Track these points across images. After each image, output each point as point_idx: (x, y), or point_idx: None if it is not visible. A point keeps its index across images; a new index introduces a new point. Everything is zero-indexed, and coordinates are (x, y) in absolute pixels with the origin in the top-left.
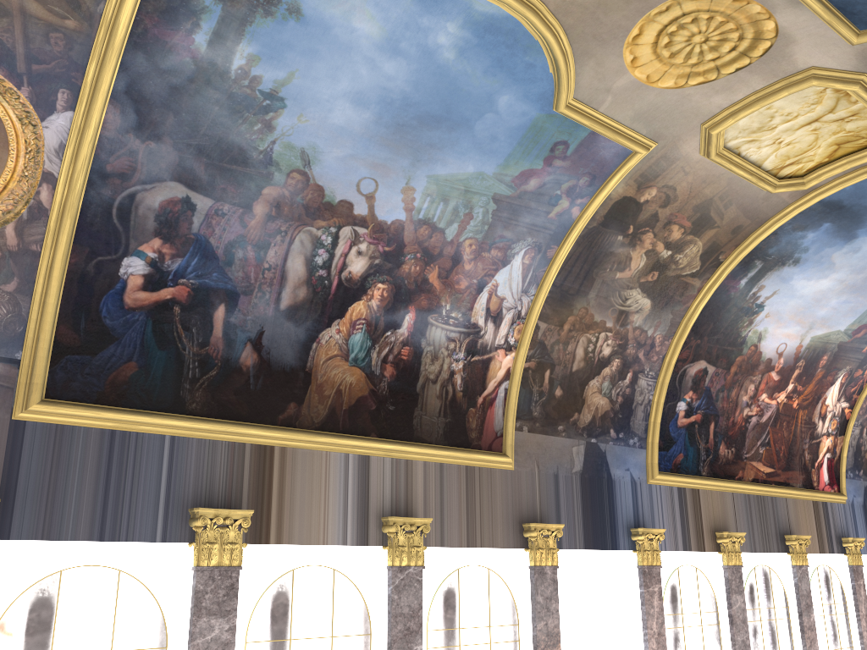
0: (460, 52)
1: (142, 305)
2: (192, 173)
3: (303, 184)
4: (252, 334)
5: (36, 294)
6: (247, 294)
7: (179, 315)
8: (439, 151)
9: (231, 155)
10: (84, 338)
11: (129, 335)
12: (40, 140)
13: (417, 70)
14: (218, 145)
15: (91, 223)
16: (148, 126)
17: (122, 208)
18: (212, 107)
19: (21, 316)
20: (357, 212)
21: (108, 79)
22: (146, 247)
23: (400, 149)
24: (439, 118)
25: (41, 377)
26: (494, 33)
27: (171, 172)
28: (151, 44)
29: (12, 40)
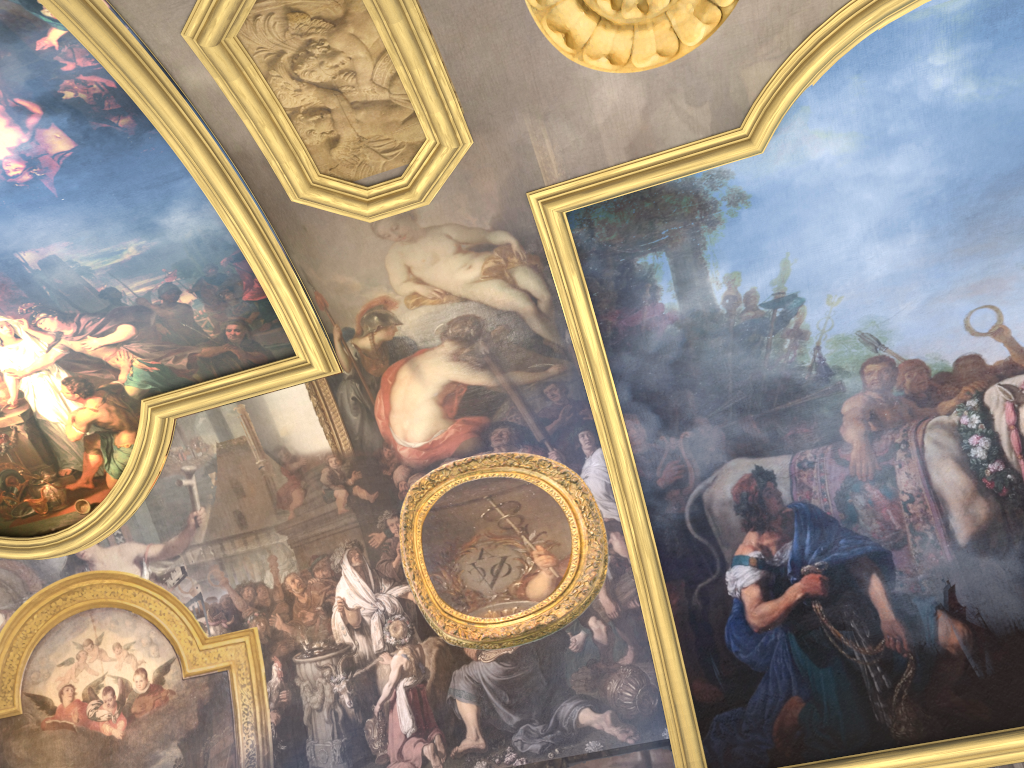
0: (978, 75)
1: (772, 619)
2: (747, 438)
3: (889, 372)
4: (938, 597)
5: (655, 656)
6: (899, 546)
7: (824, 612)
8: None
9: (777, 392)
10: (724, 688)
11: (774, 663)
12: (587, 493)
13: (937, 140)
14: (757, 391)
15: (673, 551)
16: (673, 417)
17: (695, 518)
18: (724, 355)
19: (651, 687)
20: (993, 361)
21: (609, 397)
22: (742, 548)
23: (996, 244)
24: (1022, 168)
25: (694, 752)
26: (1005, 13)
27: (724, 450)
28: (627, 338)
29: (519, 416)
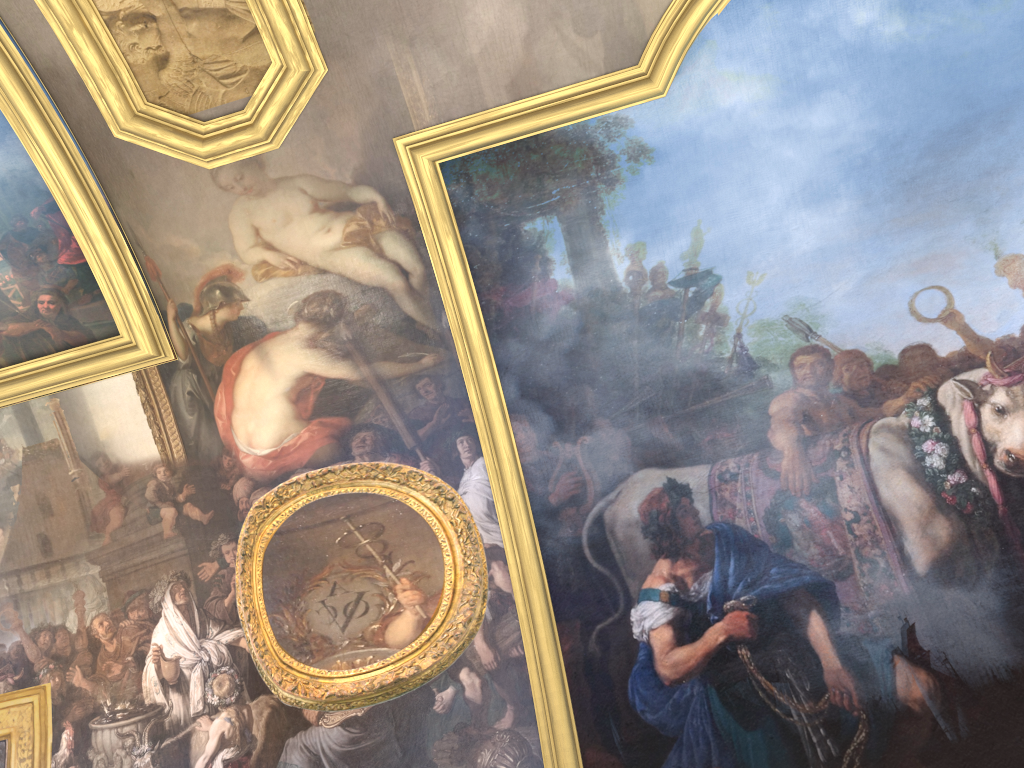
0: (906, 9)
1: (688, 668)
2: (657, 444)
3: (824, 365)
4: (894, 639)
5: (540, 717)
6: (844, 576)
7: (752, 659)
8: (1012, 171)
9: (692, 389)
10: (626, 758)
11: (689, 726)
12: (465, 513)
13: (865, 88)
14: (668, 388)
15: (567, 584)
16: (569, 419)
17: (594, 543)
18: (628, 344)
19: (533, 759)
20: (945, 352)
21: (492, 392)
22: (652, 580)
23: (939, 214)
24: (964, 124)
25: None
26: None
27: (629, 459)
28: (514, 321)
29: (386, 418)
